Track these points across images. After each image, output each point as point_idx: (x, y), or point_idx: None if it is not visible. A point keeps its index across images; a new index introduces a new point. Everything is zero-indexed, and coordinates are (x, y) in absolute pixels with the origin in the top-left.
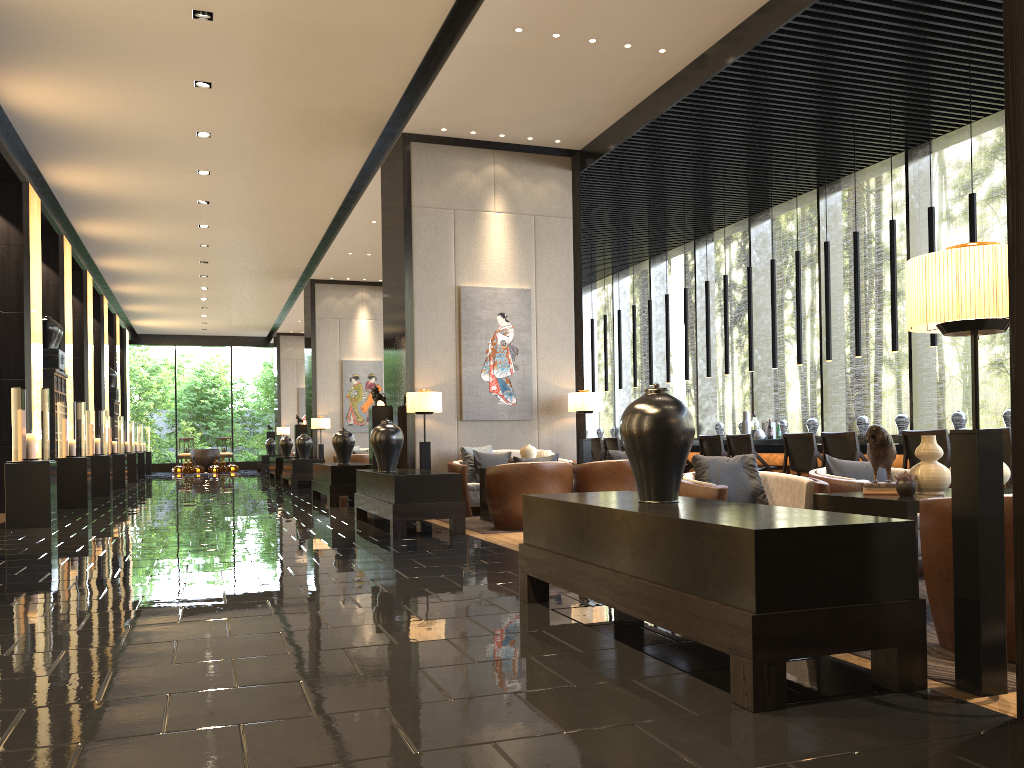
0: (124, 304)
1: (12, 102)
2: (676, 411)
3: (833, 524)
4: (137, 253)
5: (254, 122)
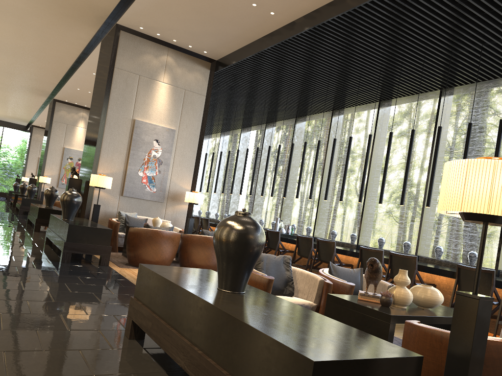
0: None
1: None
2: (255, 231)
3: (370, 357)
4: None
5: None
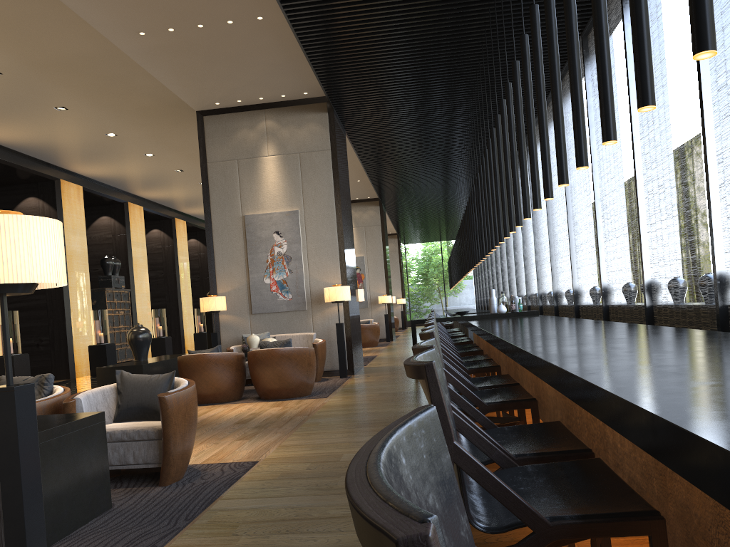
0: None
1: None
2: None
3: None
4: (195, 204)
5: (124, 122)
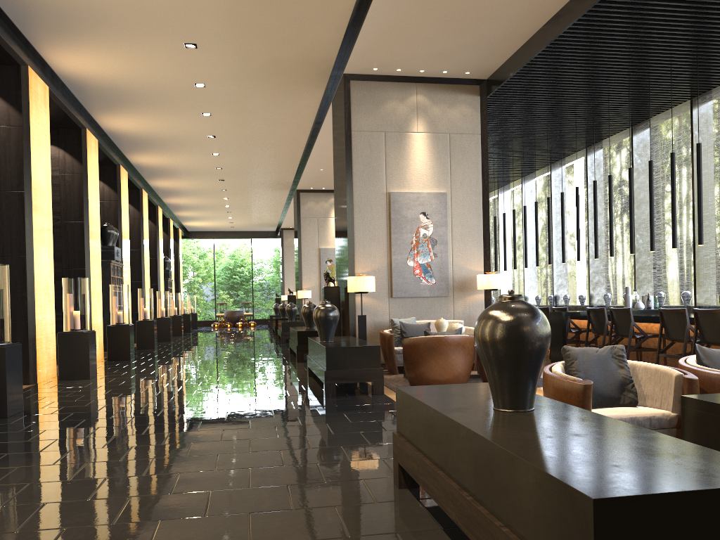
0: (175, 211)
1: (62, 69)
2: (529, 319)
3: (700, 487)
4: (175, 175)
5: (234, 73)
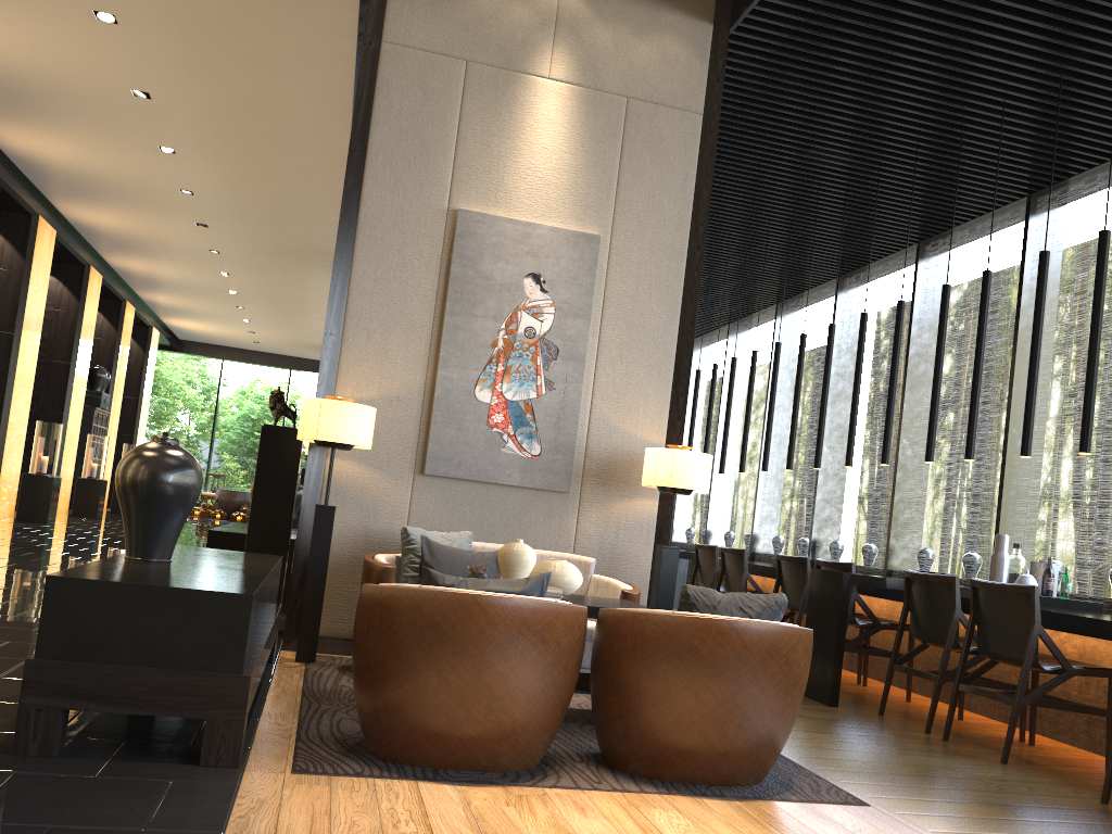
0: (138, 289)
1: None
2: None
3: None
4: (103, 197)
5: None
